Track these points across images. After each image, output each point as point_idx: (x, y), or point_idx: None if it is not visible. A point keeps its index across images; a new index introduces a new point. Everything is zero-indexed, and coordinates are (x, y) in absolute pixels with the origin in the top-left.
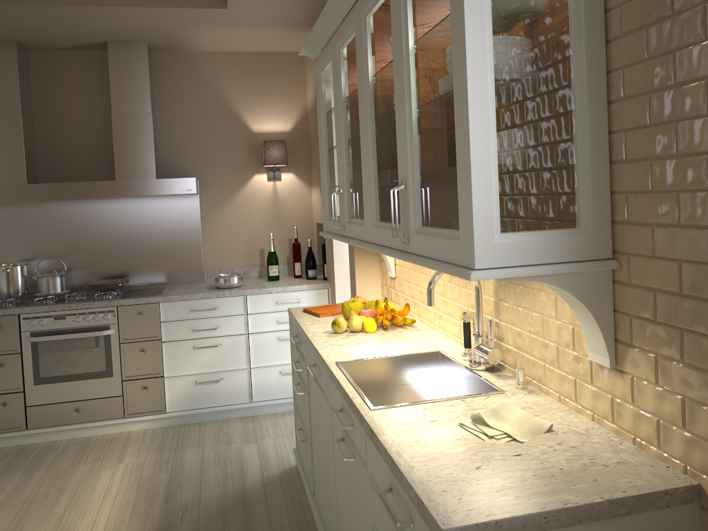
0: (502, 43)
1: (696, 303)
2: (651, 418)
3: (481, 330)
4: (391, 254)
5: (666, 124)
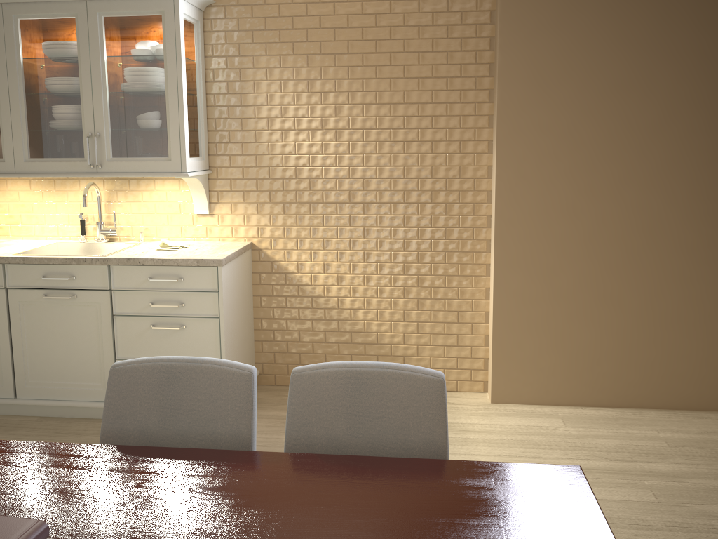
0: (186, 77)
1: (250, 180)
2: (229, 227)
3: (102, 220)
4: (78, 175)
5: (236, 118)
